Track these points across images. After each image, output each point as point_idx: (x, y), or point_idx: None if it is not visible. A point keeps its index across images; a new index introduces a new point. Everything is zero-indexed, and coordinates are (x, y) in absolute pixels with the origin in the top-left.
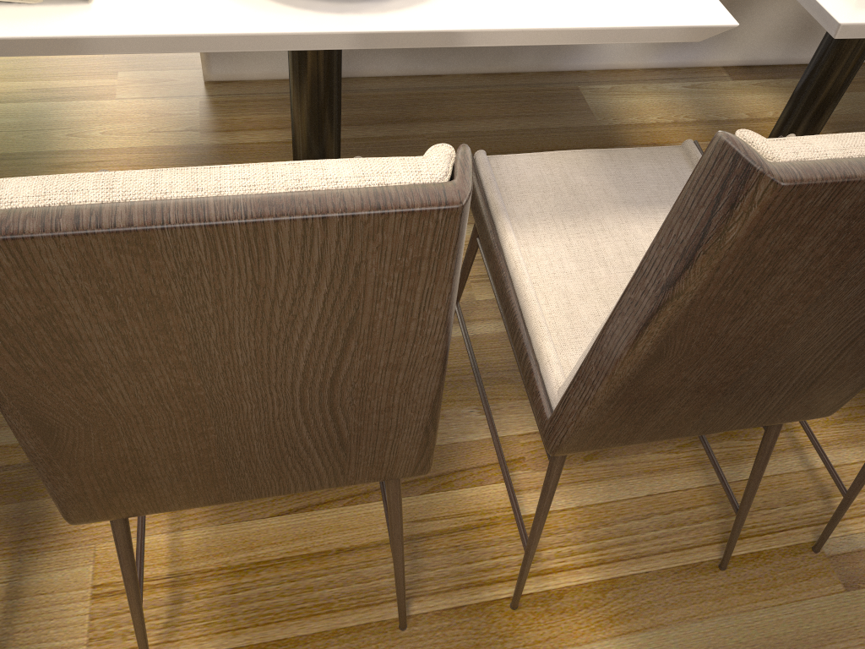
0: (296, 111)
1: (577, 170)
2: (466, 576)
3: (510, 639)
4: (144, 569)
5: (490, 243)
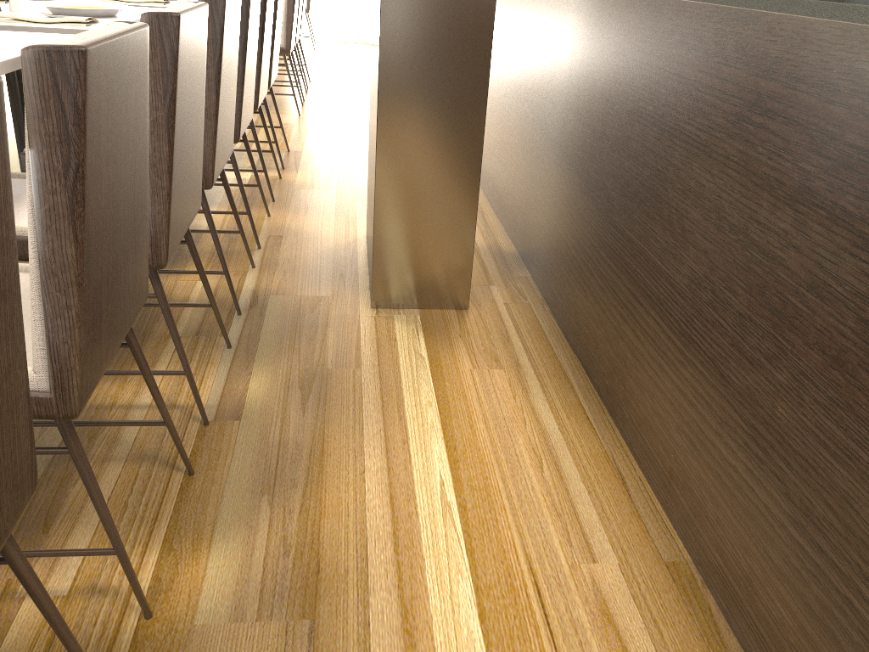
0: None
1: None
2: (100, 650)
3: (176, 624)
4: None
5: None
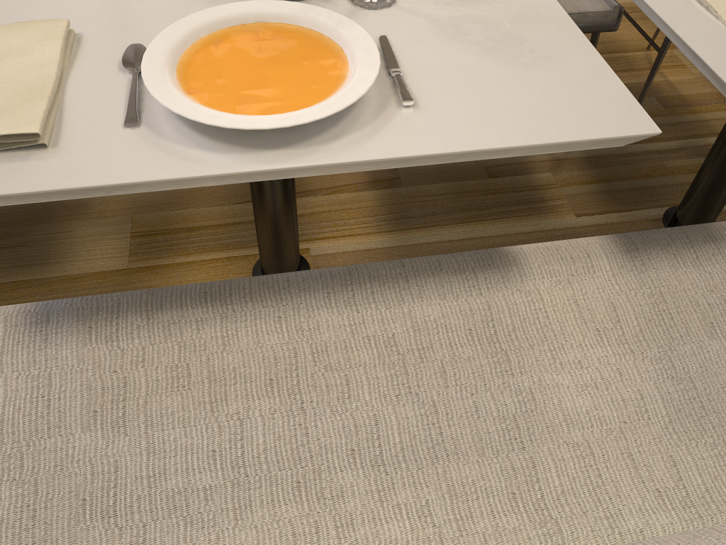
0: None
1: None
2: None
3: None
4: (670, 71)
5: None
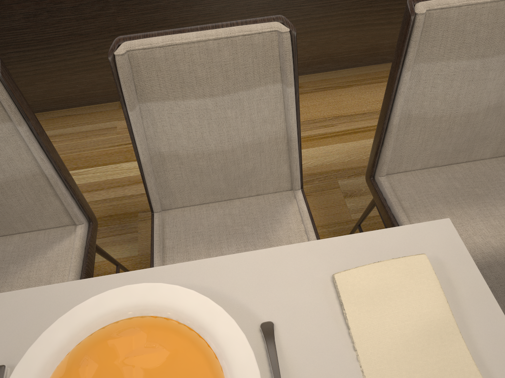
0: None
1: None
2: None
3: (137, 261)
4: None
5: None
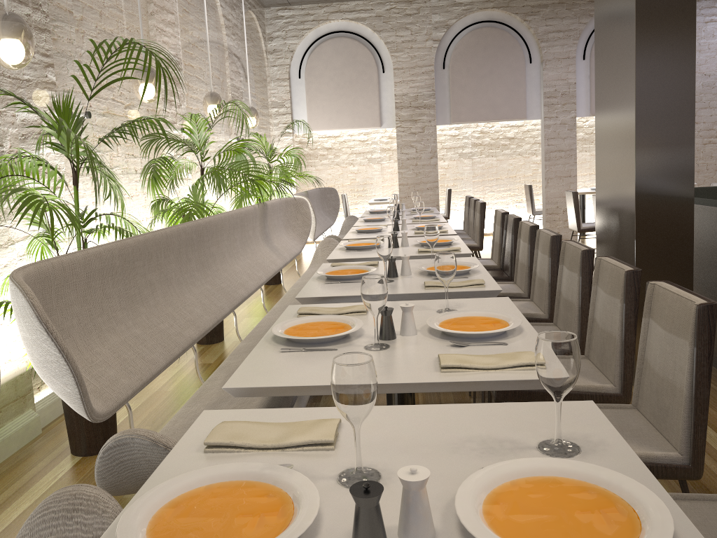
0: None
1: None
2: None
3: None
4: None
5: (542, 392)
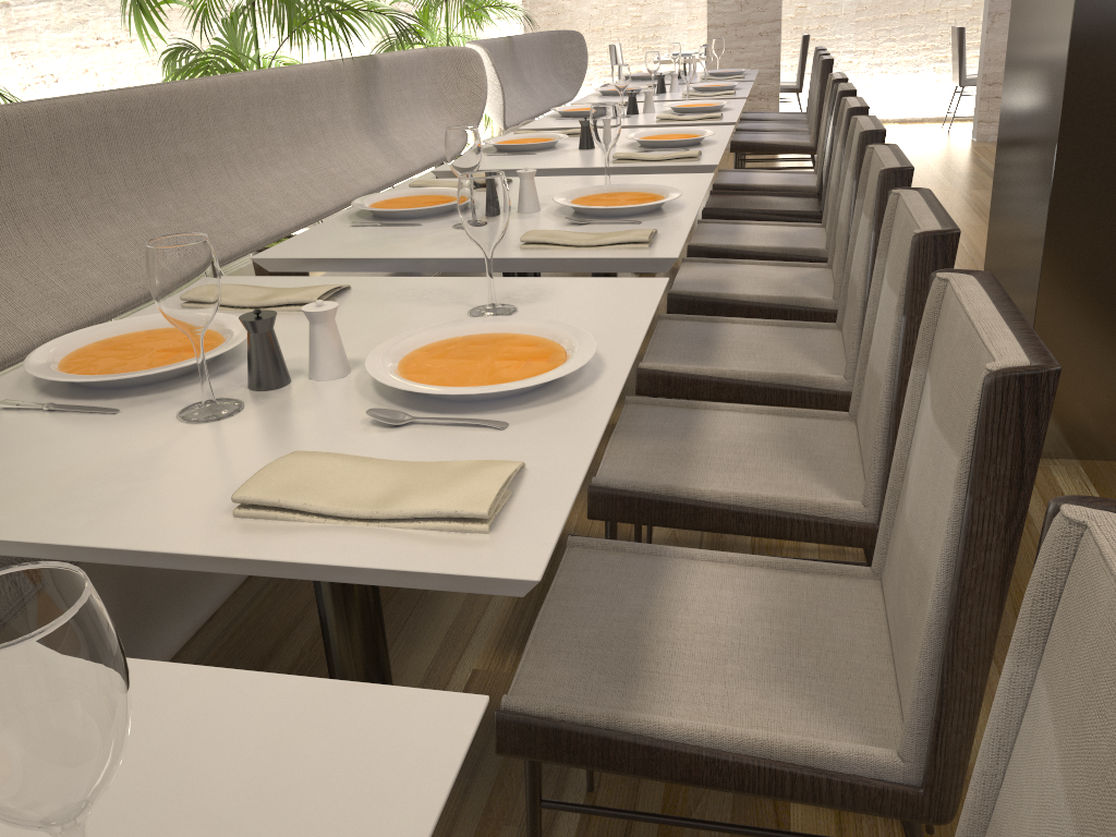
0: (357, 634)
1: (635, 446)
2: None
3: None
4: None
5: (692, 508)
